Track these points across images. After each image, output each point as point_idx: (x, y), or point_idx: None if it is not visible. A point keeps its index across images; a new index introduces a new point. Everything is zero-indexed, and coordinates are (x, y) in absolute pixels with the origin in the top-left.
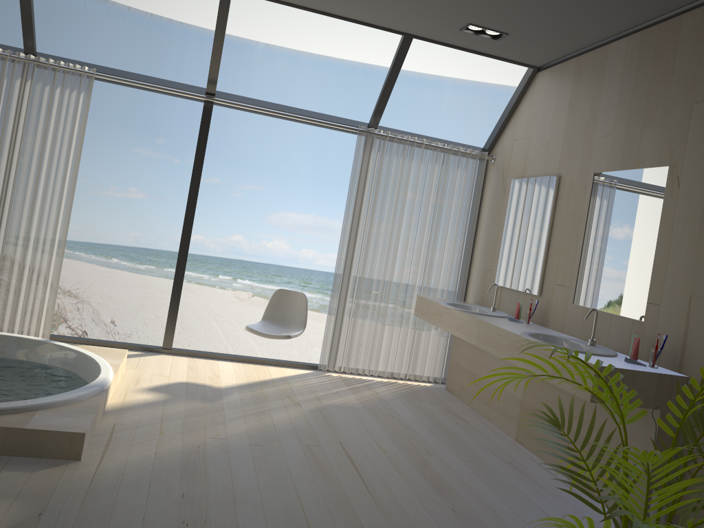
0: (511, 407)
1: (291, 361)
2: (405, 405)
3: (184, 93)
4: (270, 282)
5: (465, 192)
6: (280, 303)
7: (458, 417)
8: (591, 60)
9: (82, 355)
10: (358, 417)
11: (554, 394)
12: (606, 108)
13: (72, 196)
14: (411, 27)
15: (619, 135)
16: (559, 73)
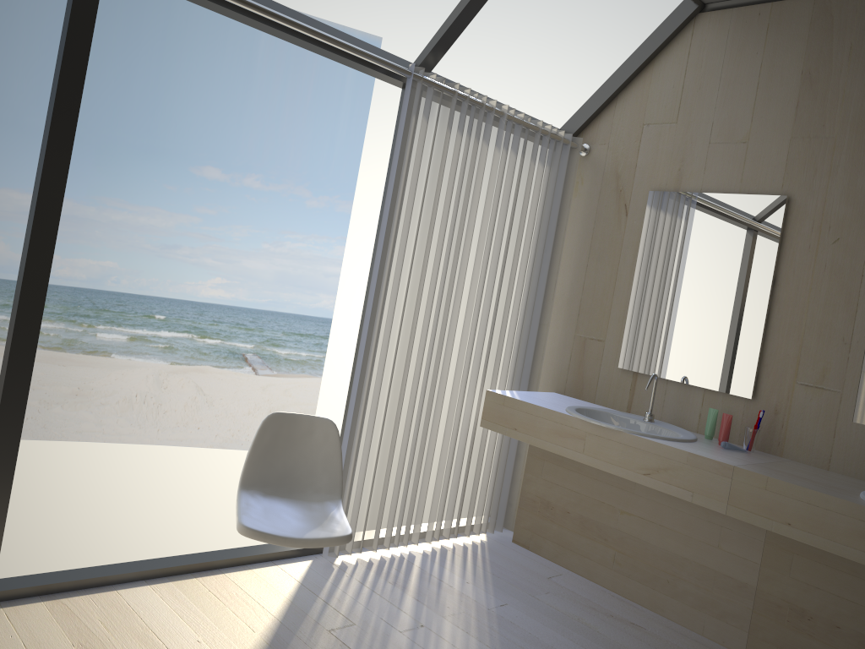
0: (724, 596)
1: (259, 546)
2: (533, 616)
3: None
4: None
5: (551, 206)
6: (276, 445)
7: (622, 621)
8: (861, 6)
9: None
10: None
11: (860, 589)
12: None
13: None
14: None
15: None
16: (765, 20)
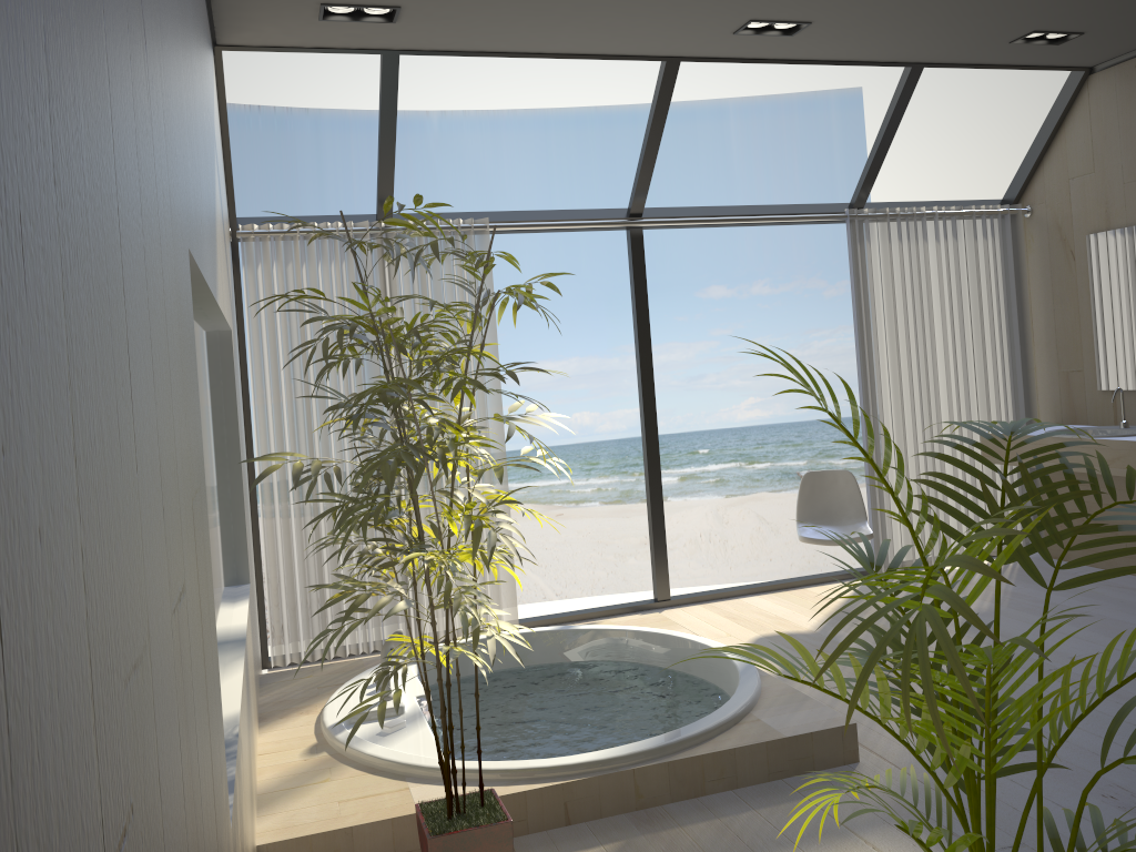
0: None
1: (825, 573)
2: (1044, 591)
3: (611, 224)
4: (537, 476)
5: (1004, 270)
6: (814, 493)
7: (1128, 588)
8: None
9: (638, 633)
10: (1027, 621)
11: None
12: None
13: (498, 412)
14: (932, 53)
15: None
16: None
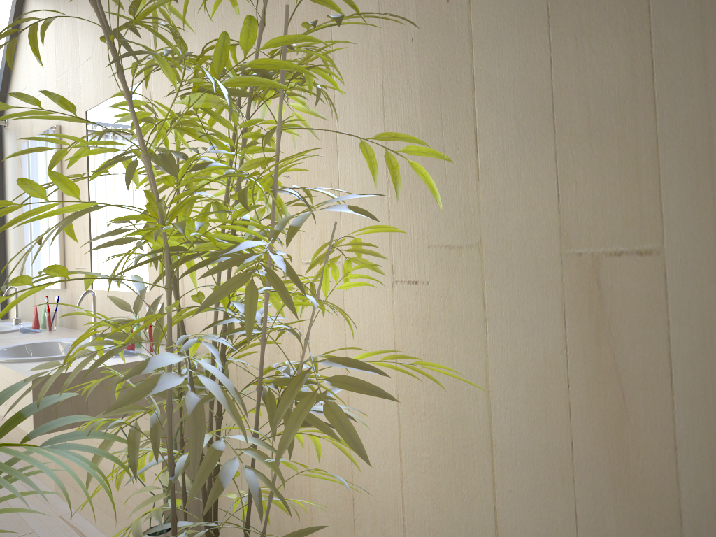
0: None
1: None
2: None
3: None
4: None
5: None
6: None
7: None
8: None
9: None
10: None
11: None
12: (84, 24)
13: None
14: None
15: (98, 55)
16: None
